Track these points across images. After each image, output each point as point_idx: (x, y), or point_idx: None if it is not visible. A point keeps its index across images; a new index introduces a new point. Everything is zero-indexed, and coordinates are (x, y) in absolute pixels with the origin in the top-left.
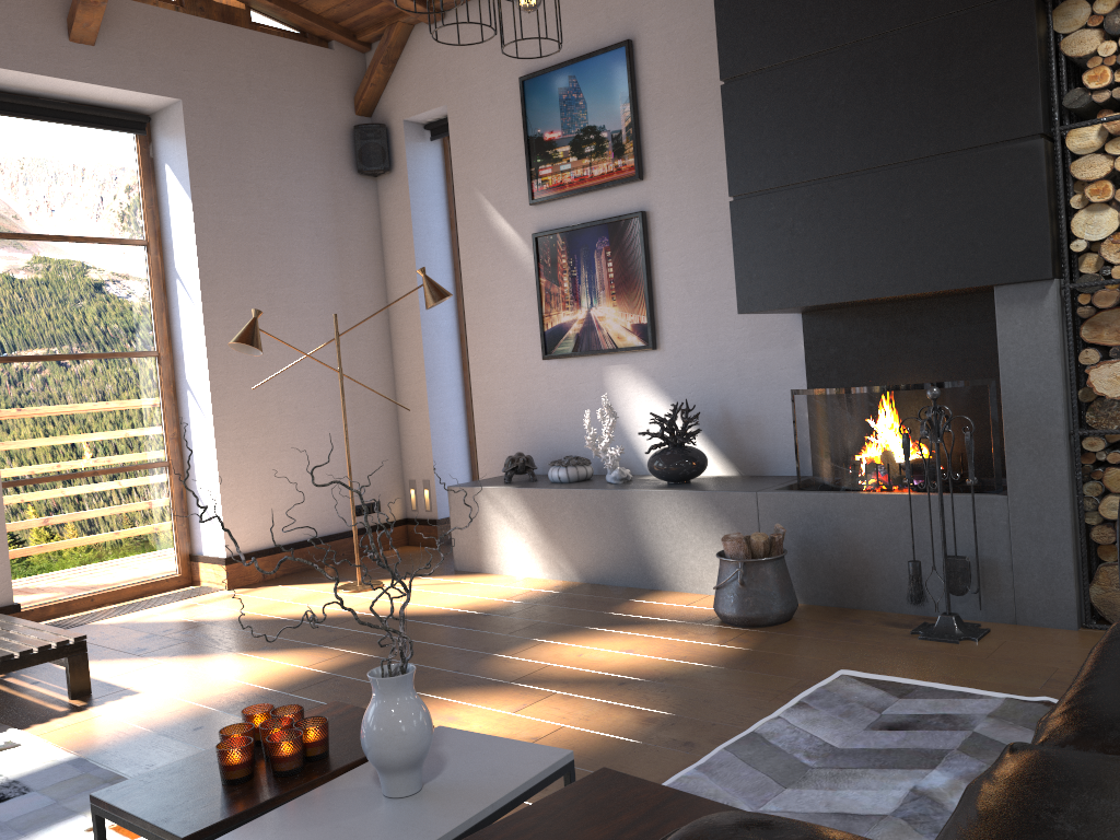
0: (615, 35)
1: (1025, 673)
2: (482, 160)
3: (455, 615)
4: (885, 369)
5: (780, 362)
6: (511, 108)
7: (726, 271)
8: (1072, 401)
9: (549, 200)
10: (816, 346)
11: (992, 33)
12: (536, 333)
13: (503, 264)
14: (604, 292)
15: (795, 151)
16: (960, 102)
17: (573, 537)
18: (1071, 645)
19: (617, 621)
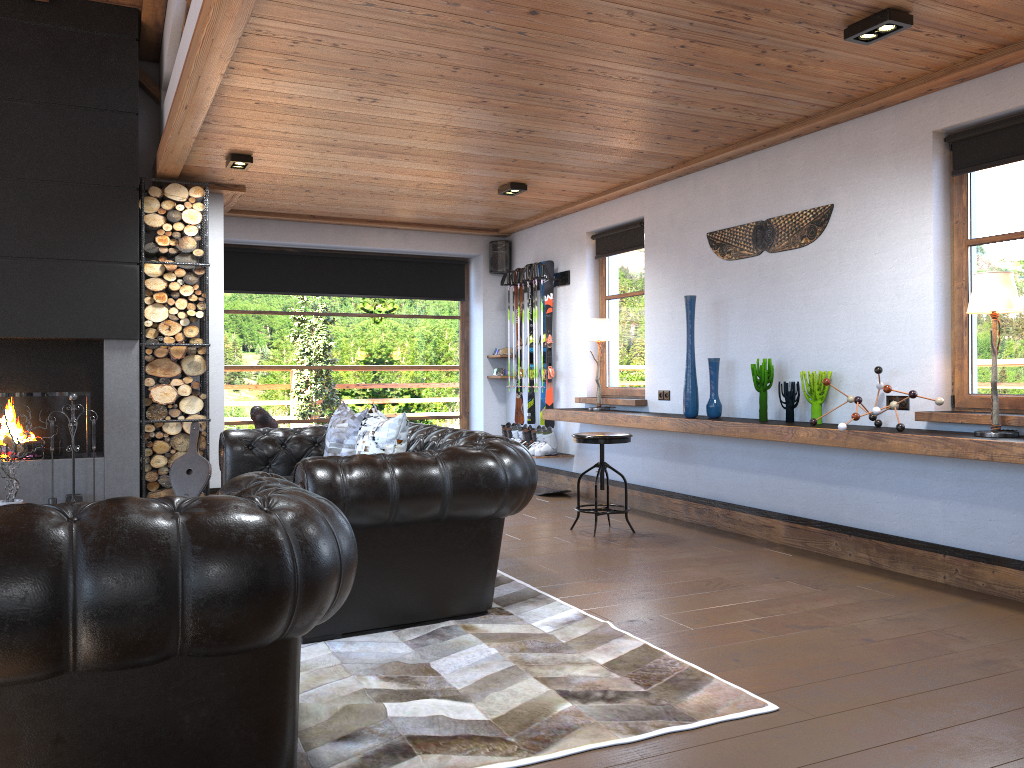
0: None
1: None
2: None
3: None
4: None
5: None
6: None
7: None
8: (143, 405)
9: None
10: None
11: (115, 203)
12: None
13: None
14: None
15: None
16: (94, 234)
17: None
18: None
19: None
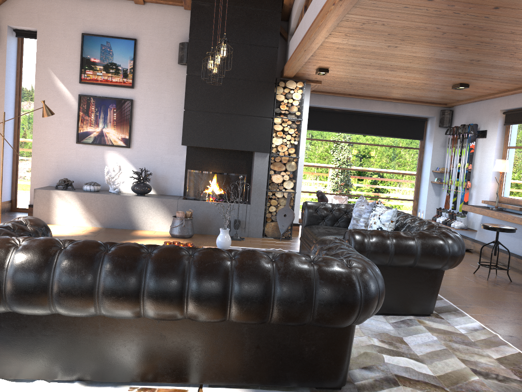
0: (129, 34)
1: (262, 245)
2: (55, 57)
3: (72, 236)
4: (210, 166)
5: (177, 159)
6: (74, 42)
7: (162, 127)
8: (268, 183)
9: (90, 84)
10: (190, 156)
11: (264, 89)
12: (73, 132)
13: (59, 102)
14: (110, 124)
15: (208, 102)
16: (255, 104)
17: (100, 211)
18: (264, 240)
19: (139, 237)
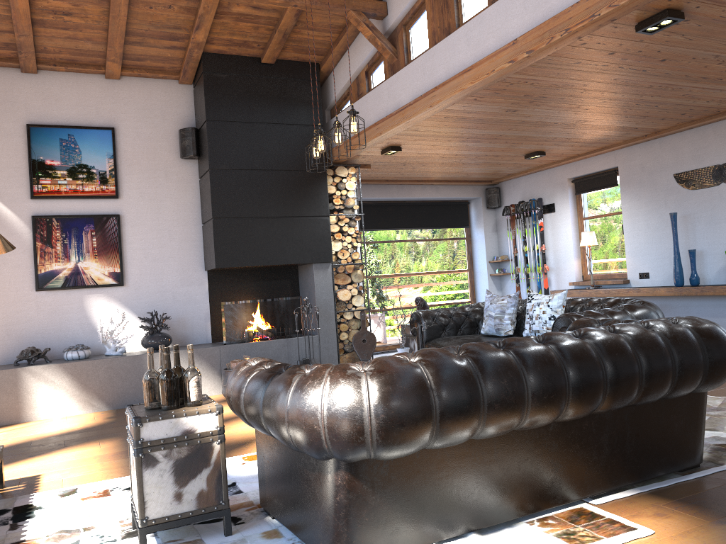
0: (102, 122)
1: None
2: None
3: (94, 426)
4: (245, 295)
5: (196, 292)
6: (14, 139)
7: (168, 249)
8: (335, 302)
9: (48, 198)
10: (214, 285)
11: (314, 180)
12: (28, 275)
13: None
14: (89, 254)
15: (244, 204)
16: (305, 200)
17: (104, 385)
18: None
19: None
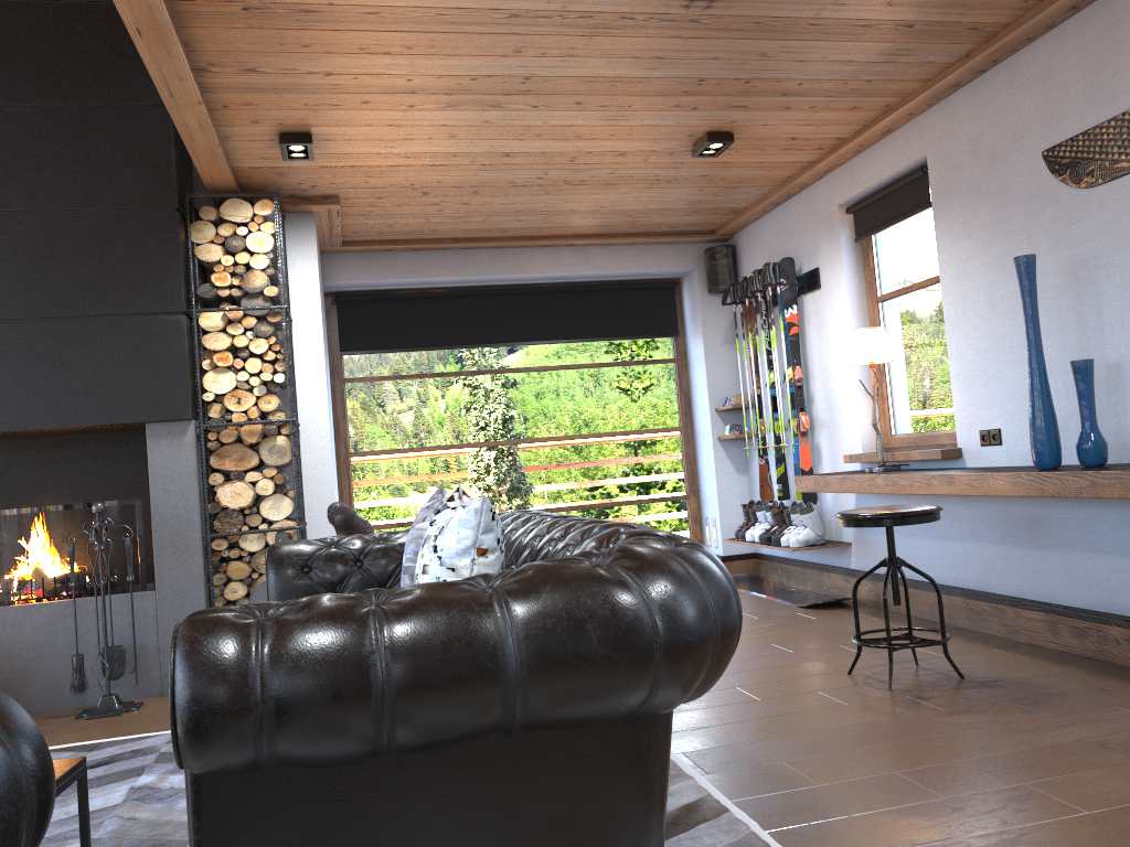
0: None
1: None
2: None
3: None
4: (33, 496)
5: None
6: None
7: None
8: (206, 512)
9: None
10: None
11: (147, 231)
12: None
13: None
14: None
15: None
16: (121, 277)
17: None
18: None
19: None
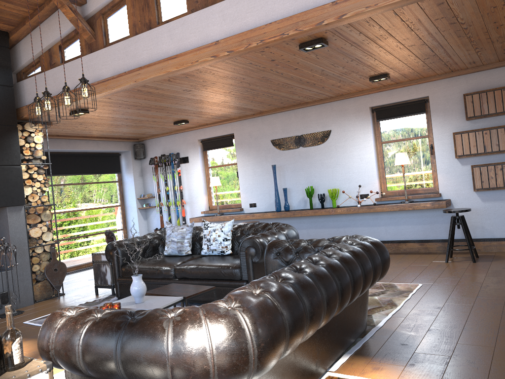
0: None
1: (56, 307)
2: None
3: None
4: None
5: None
6: None
7: None
8: (28, 239)
9: None
10: None
11: (7, 134)
12: None
13: None
14: None
15: None
16: None
17: None
18: (44, 304)
19: None
